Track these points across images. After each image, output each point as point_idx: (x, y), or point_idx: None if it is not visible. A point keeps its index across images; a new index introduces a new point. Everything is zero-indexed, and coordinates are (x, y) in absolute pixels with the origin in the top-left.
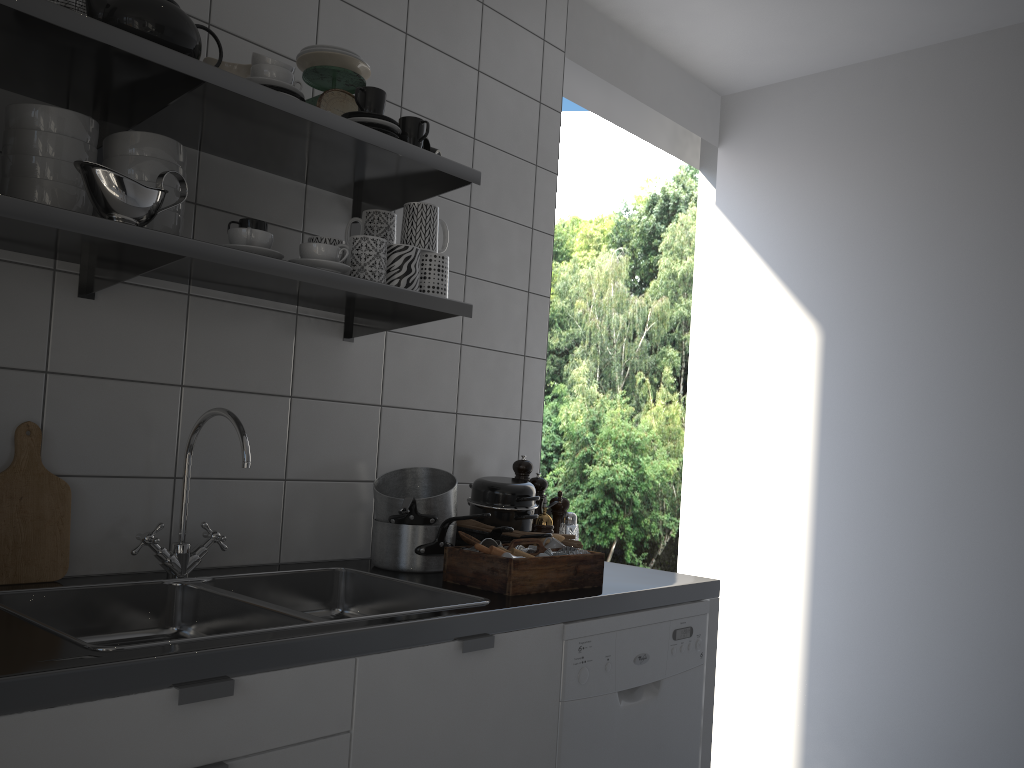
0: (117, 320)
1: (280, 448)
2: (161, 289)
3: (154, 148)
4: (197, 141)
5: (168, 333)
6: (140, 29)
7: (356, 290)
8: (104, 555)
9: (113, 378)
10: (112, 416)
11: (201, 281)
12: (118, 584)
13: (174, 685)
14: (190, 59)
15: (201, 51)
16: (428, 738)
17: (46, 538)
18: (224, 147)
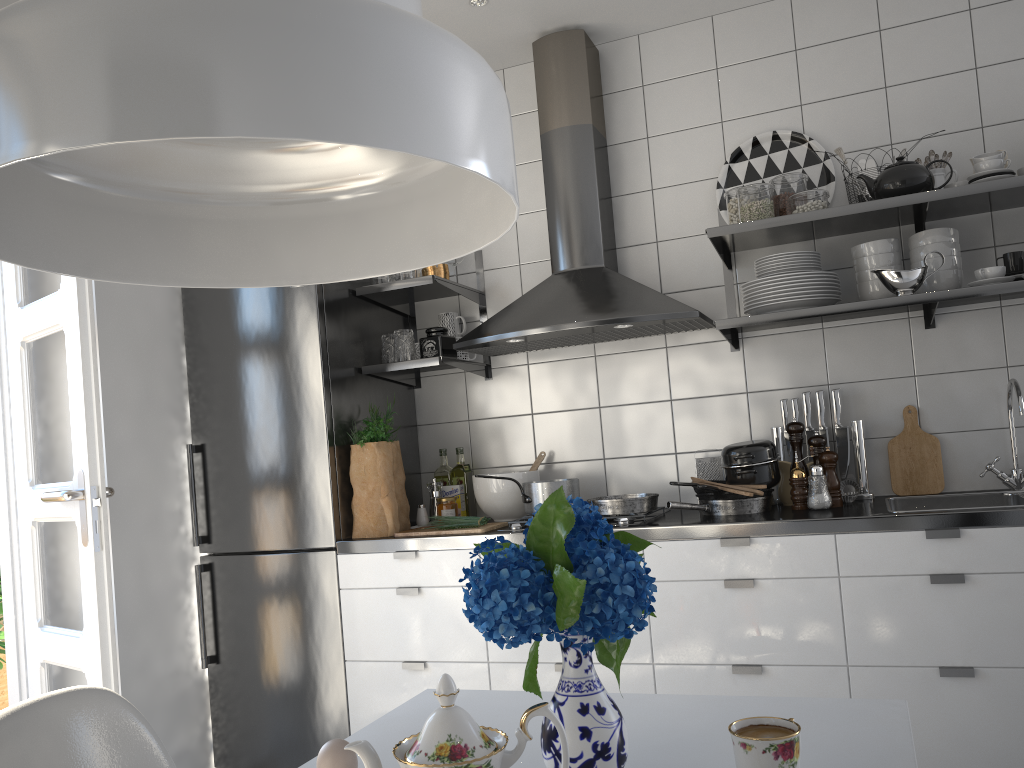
0: (952, 336)
1: None
2: (979, 309)
3: (928, 238)
4: (980, 210)
5: (989, 335)
6: (888, 190)
7: None
8: (970, 479)
9: (956, 371)
10: (960, 394)
11: (998, 298)
12: (968, 494)
13: (923, 529)
14: (912, 195)
15: (930, 179)
16: None
17: (927, 469)
18: (999, 206)
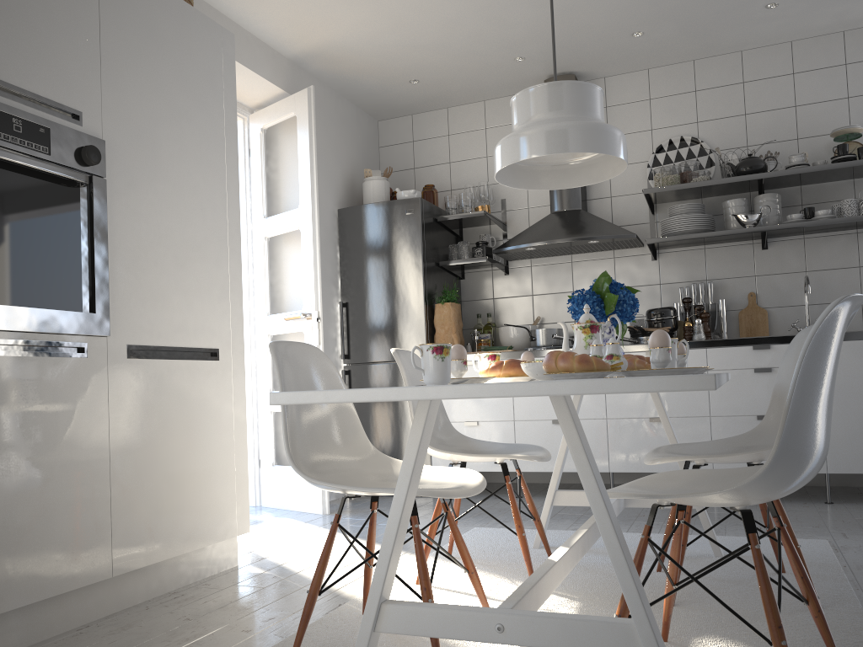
0: (776, 254)
1: (856, 288)
2: (792, 239)
3: (763, 198)
4: (794, 184)
5: (797, 254)
6: (742, 171)
7: (833, 223)
8: (783, 333)
9: (778, 273)
10: (779, 286)
11: (801, 233)
12: None
13: (751, 345)
14: (754, 174)
15: (765, 166)
16: (859, 373)
17: (760, 327)
18: (804, 182)
